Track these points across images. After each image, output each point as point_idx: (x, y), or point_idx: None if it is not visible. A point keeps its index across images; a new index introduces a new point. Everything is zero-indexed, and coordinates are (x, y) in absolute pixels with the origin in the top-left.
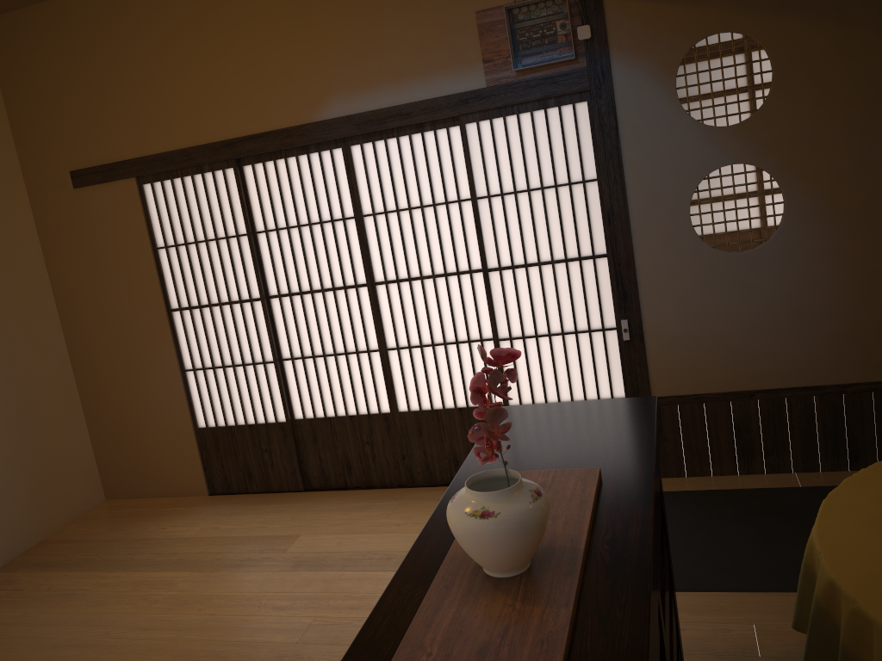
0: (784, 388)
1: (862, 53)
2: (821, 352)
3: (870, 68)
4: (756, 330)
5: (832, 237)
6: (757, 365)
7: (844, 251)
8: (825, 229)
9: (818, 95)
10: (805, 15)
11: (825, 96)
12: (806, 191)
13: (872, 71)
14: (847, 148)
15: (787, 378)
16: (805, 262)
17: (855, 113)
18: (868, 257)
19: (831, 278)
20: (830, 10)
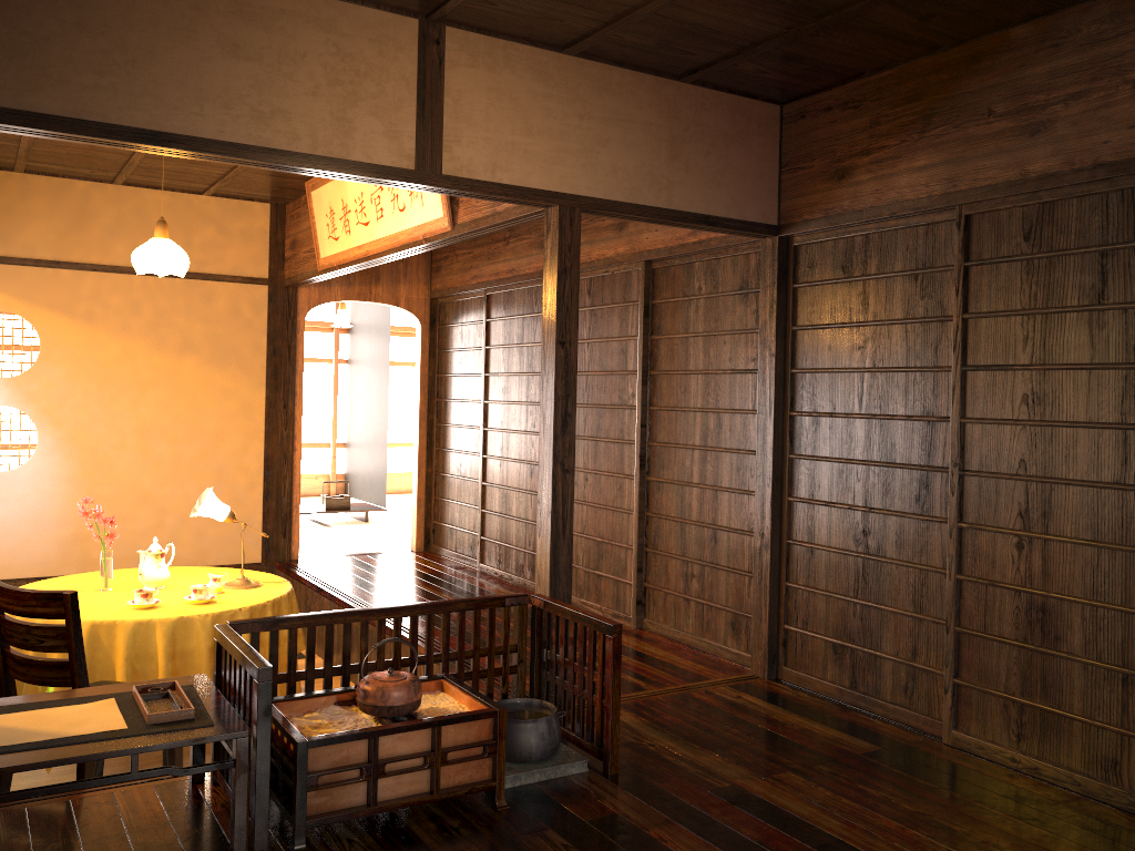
0: (21, 578)
1: (102, 348)
2: (53, 551)
3: (106, 359)
4: (5, 532)
5: (70, 468)
6: (2, 559)
7: (77, 478)
8: (66, 461)
9: (70, 369)
10: (67, 315)
11: (75, 371)
12: (55, 433)
13: (107, 361)
14: (87, 408)
15: (25, 570)
16: (49, 483)
17: (94, 385)
18: (93, 484)
19: (66, 496)
20: (84, 316)
